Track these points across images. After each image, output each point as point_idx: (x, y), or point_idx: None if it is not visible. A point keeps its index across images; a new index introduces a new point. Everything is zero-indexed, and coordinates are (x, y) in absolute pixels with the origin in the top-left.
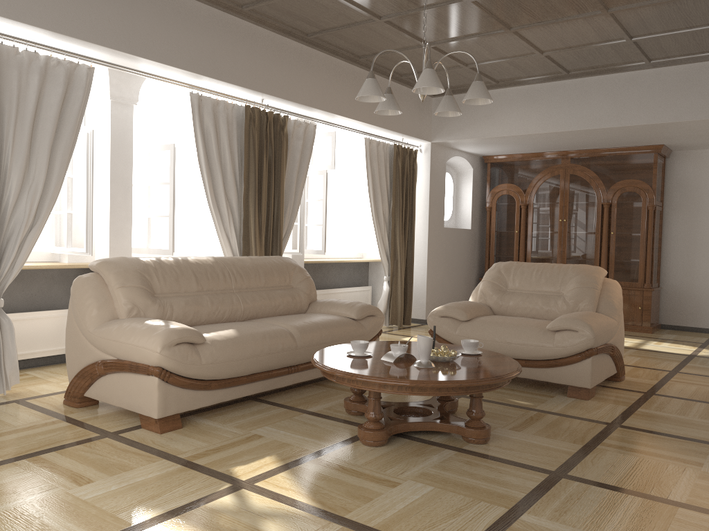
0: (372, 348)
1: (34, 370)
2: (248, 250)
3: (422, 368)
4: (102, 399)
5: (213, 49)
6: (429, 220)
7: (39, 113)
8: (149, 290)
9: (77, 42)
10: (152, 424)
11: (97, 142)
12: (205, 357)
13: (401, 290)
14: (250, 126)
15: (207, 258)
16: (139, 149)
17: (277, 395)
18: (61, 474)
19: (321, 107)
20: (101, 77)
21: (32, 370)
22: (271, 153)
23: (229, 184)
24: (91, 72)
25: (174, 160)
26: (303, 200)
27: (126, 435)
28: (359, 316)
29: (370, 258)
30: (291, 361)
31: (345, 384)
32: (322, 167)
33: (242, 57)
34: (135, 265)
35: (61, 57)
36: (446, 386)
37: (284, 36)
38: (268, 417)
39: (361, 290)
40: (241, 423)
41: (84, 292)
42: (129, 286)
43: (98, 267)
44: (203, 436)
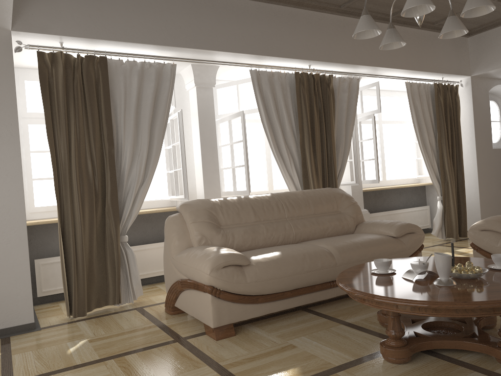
0: (399, 264)
1: (162, 284)
2: (308, 185)
3: (441, 287)
4: (183, 310)
5: (262, 33)
6: (476, 144)
7: (140, 103)
8: (215, 223)
9: (160, 48)
10: (211, 332)
11: (191, 118)
12: (250, 276)
13: (454, 207)
14: (300, 87)
15: (265, 194)
16: (223, 119)
17: (325, 306)
18: (128, 375)
19: (360, 63)
20: (188, 72)
21: (161, 283)
22: (320, 106)
23: (288, 135)
24: (174, 68)
25: (243, 123)
26: (355, 141)
27: (191, 340)
28: (398, 234)
29: (425, 182)
30: (331, 277)
31: (361, 302)
32: (370, 112)
33: (287, 35)
34: (205, 204)
35: (158, 62)
36: (461, 307)
37: (321, 12)
38: (309, 327)
39: (420, 210)
40: (283, 332)
41: (170, 228)
42: (199, 221)
43: (180, 209)
44: (248, 344)
